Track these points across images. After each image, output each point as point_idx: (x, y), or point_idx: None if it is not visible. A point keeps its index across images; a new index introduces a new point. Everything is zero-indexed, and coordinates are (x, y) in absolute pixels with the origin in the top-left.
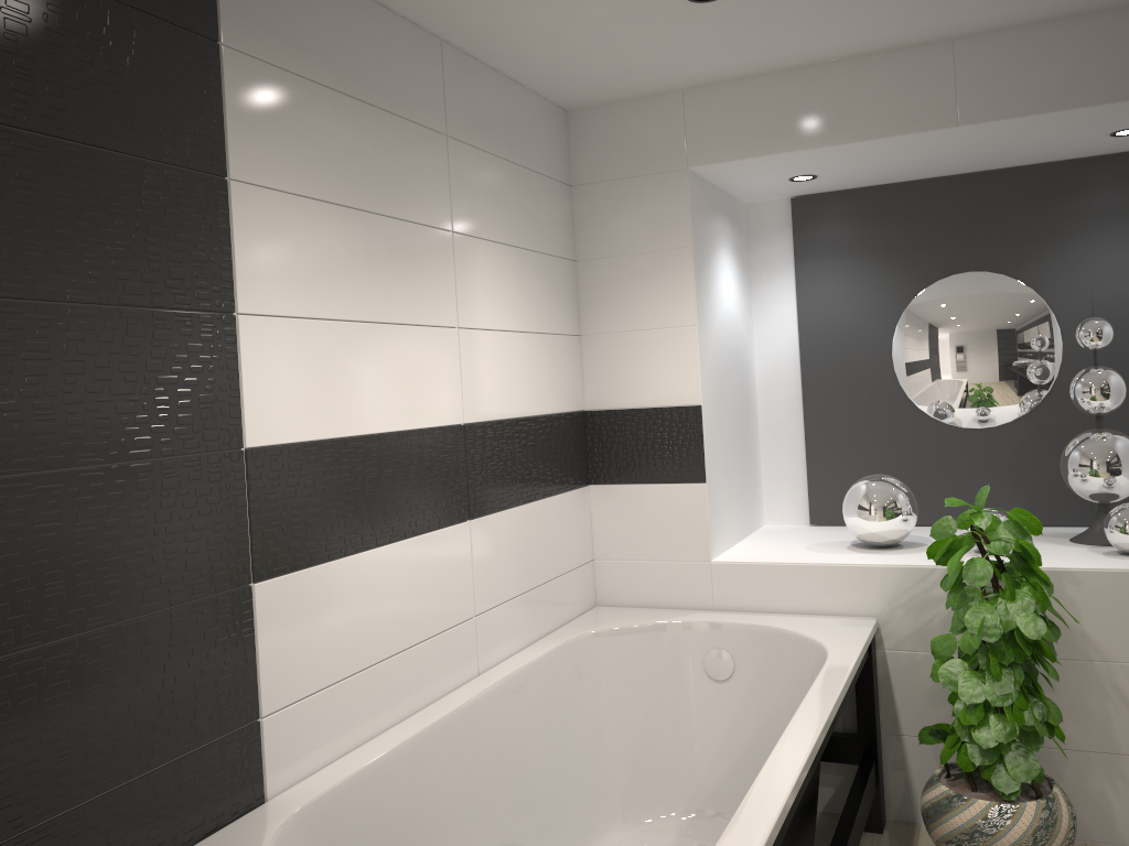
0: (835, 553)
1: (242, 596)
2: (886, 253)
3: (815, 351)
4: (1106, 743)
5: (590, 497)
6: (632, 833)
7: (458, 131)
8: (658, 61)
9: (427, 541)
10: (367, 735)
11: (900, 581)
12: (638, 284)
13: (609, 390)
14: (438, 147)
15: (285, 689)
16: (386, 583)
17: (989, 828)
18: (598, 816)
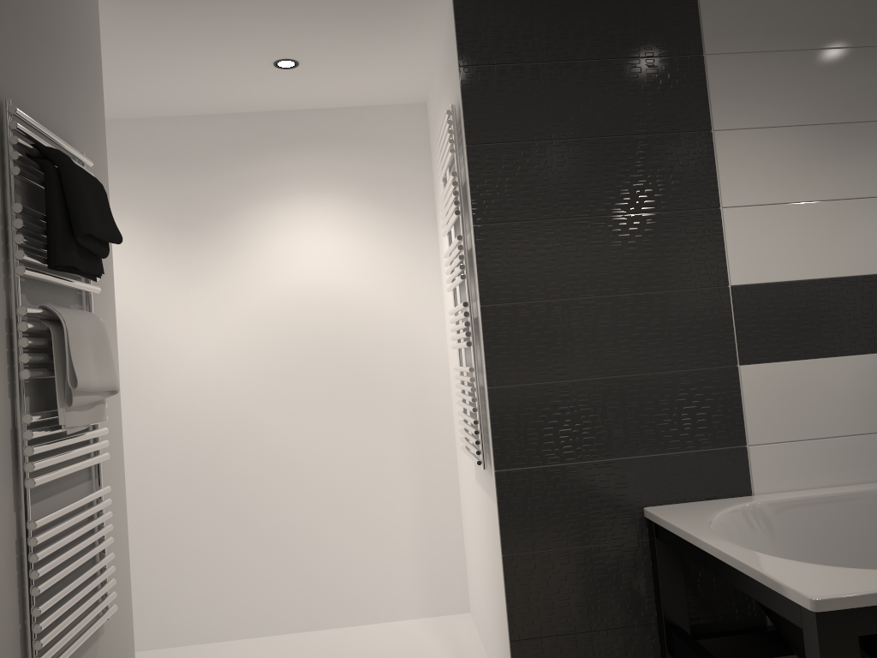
0: None
1: (729, 371)
2: None
3: None
4: None
5: None
6: None
7: None
8: None
9: None
10: (848, 481)
11: None
12: None
13: None
14: None
15: (767, 432)
16: (866, 380)
17: None
18: None
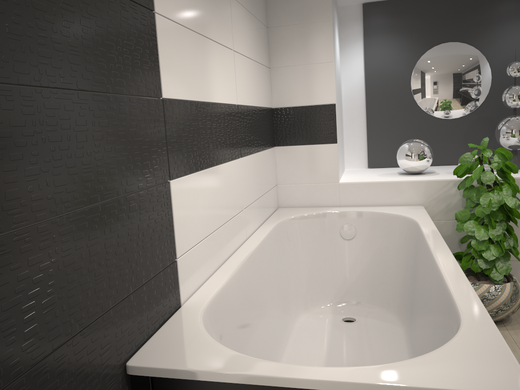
0: (396, 177)
1: (166, 187)
2: (410, 33)
3: (373, 82)
4: None
5: (275, 153)
6: (309, 315)
7: None
8: None
9: (228, 166)
10: (213, 269)
11: (434, 187)
12: (302, 40)
13: (285, 97)
14: None
15: (184, 242)
16: (216, 187)
17: (491, 296)
18: (294, 308)
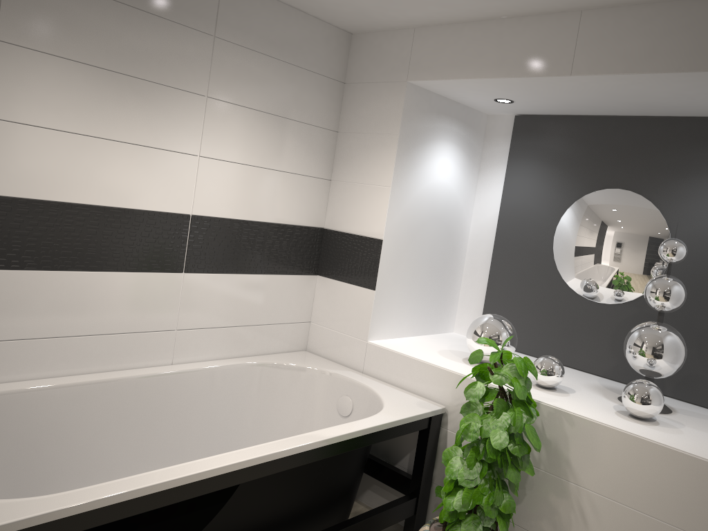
0: (448, 358)
1: None
2: (566, 165)
3: (506, 224)
4: None
5: (316, 283)
6: None
7: (227, 35)
8: (377, 4)
9: (138, 277)
10: (56, 374)
11: (465, 387)
12: (366, 153)
13: (338, 218)
14: (203, 42)
15: None
16: (93, 293)
17: None
18: None
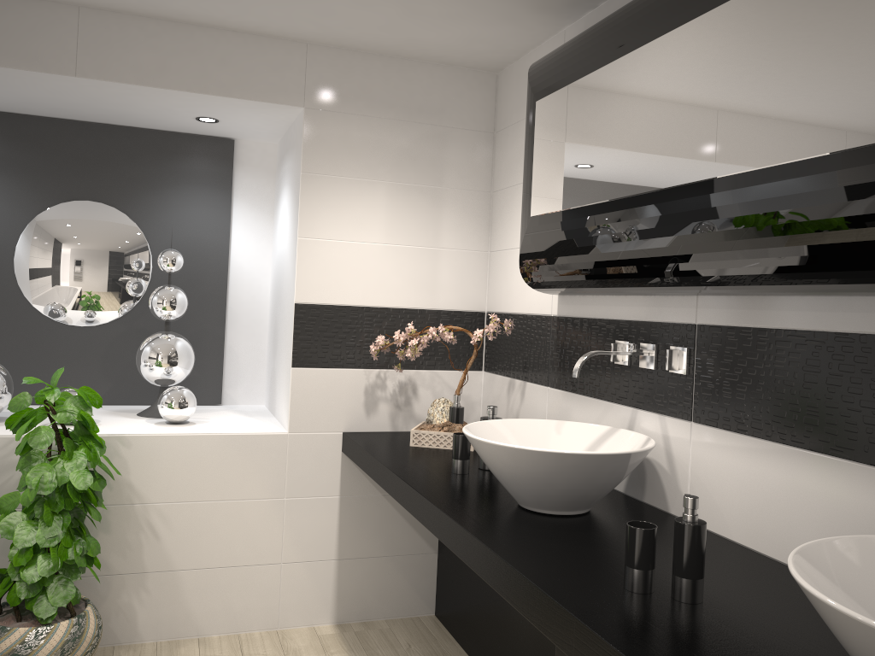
0: None
1: None
2: (19, 172)
3: None
4: (137, 565)
5: None
6: None
7: None
8: None
9: None
10: None
11: None
12: None
13: None
14: None
15: None
16: None
17: (25, 650)
18: None
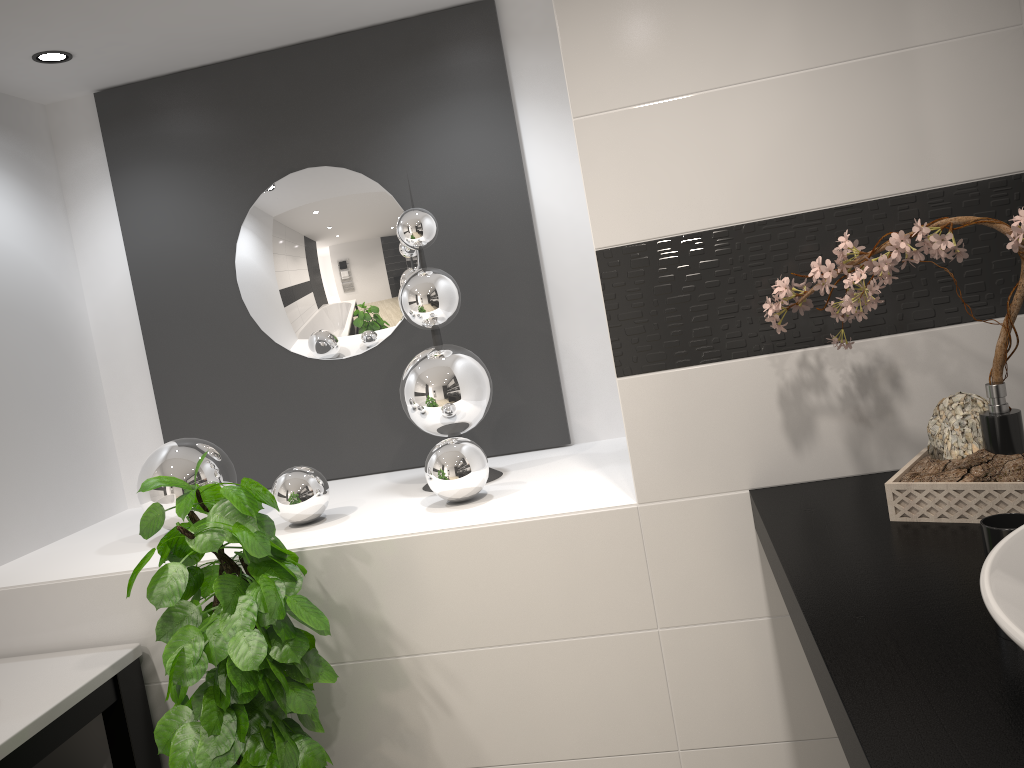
0: (120, 553)
1: None
2: (214, 154)
3: (151, 286)
4: (427, 758)
5: None
6: None
7: None
8: None
9: None
10: None
11: None
12: None
13: None
14: None
15: None
16: None
17: None
18: None
